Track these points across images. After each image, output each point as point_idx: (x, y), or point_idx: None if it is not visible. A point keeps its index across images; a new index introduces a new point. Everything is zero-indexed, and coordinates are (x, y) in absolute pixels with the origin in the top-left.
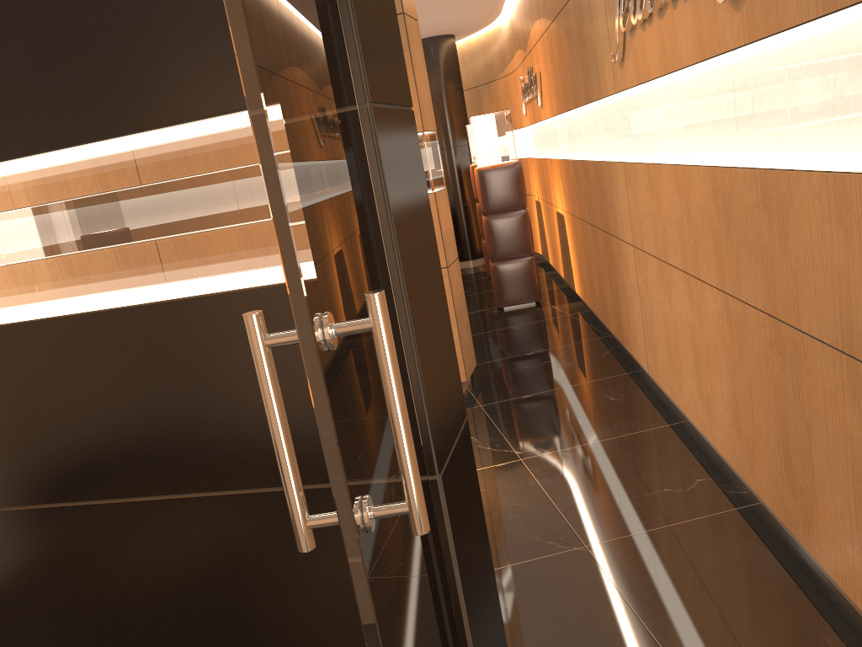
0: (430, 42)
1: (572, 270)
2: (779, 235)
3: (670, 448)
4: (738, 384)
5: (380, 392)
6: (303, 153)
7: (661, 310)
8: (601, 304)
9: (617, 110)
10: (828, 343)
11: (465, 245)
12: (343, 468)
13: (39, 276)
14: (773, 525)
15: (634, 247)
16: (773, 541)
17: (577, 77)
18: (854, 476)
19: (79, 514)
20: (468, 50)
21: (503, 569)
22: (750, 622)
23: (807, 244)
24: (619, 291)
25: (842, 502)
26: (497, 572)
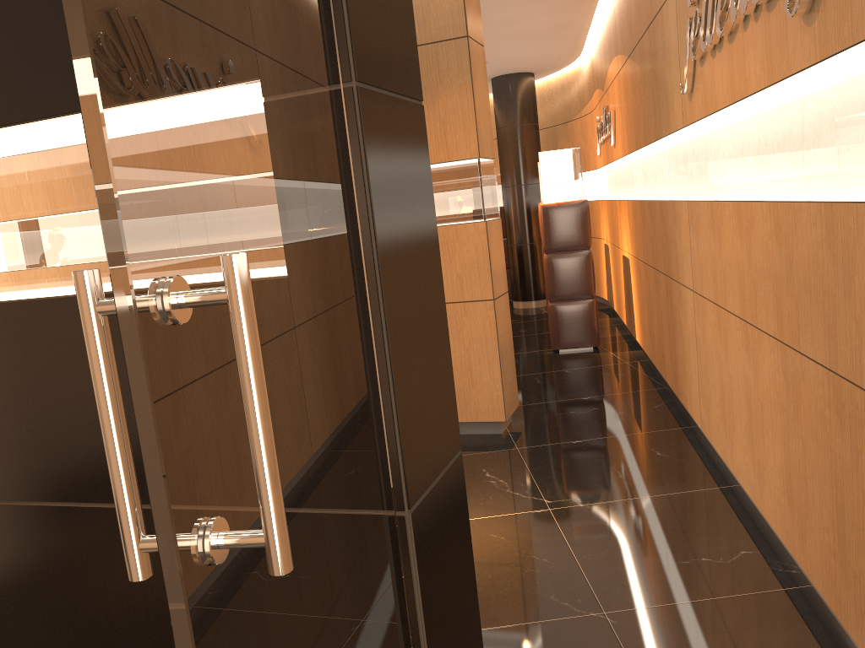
0: (508, 79)
1: (633, 316)
2: (844, 277)
3: (715, 513)
4: (792, 447)
5: (301, 398)
6: (178, 82)
7: (717, 361)
8: (659, 353)
9: (684, 145)
10: None
11: (528, 285)
12: (165, 476)
13: (9, 255)
14: (823, 613)
15: (693, 292)
16: (821, 631)
17: (648, 113)
18: None
19: (32, 515)
20: (547, 89)
21: (509, 627)
22: None
23: None
24: (677, 339)
25: None
26: (501, 630)
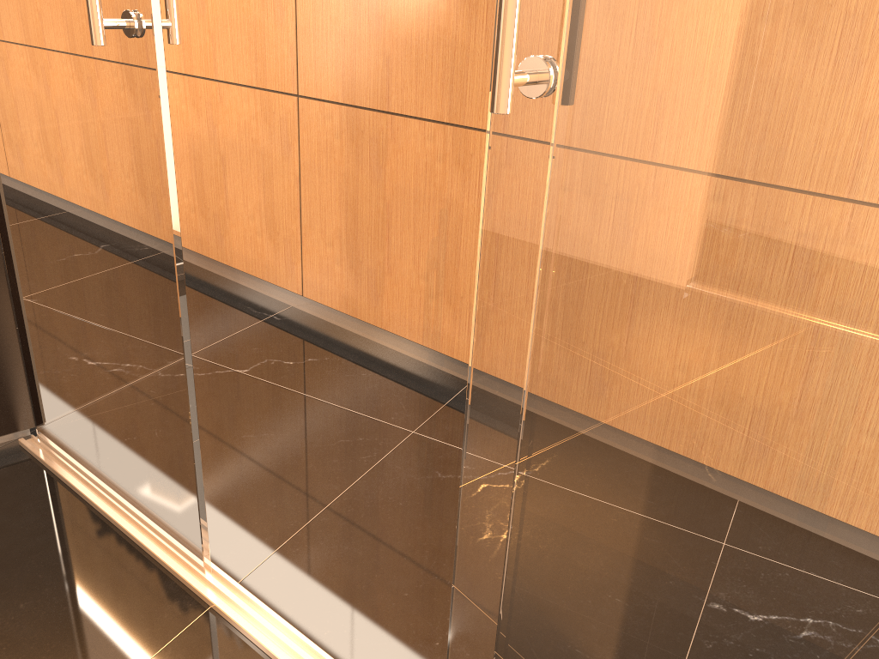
0: None
1: None
2: (197, 2)
3: None
4: None
5: None
6: None
7: None
8: None
9: None
10: (244, 84)
11: None
12: None
13: None
14: None
15: None
16: (186, 270)
17: None
18: (264, 181)
19: None
20: None
21: None
22: (194, 310)
23: (226, 7)
24: None
25: (253, 206)
26: None
